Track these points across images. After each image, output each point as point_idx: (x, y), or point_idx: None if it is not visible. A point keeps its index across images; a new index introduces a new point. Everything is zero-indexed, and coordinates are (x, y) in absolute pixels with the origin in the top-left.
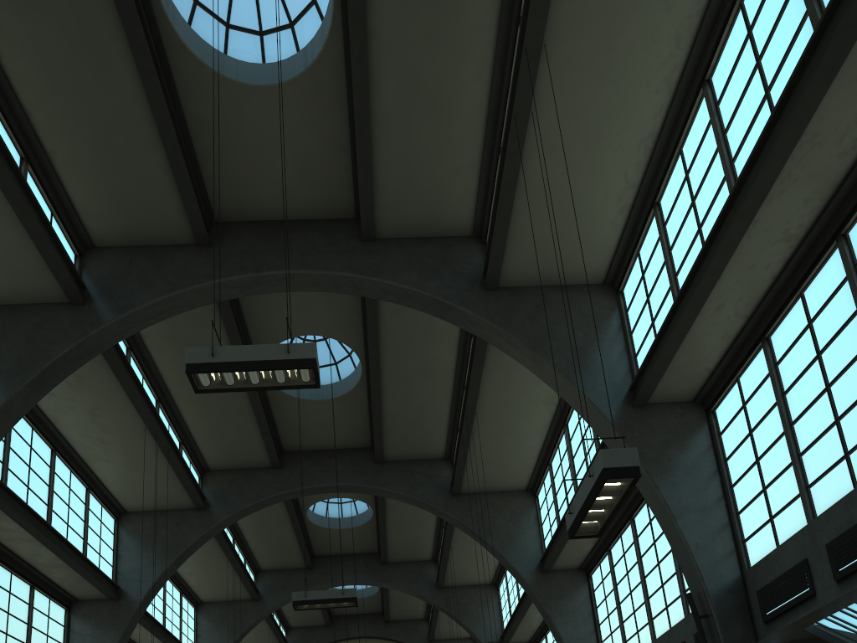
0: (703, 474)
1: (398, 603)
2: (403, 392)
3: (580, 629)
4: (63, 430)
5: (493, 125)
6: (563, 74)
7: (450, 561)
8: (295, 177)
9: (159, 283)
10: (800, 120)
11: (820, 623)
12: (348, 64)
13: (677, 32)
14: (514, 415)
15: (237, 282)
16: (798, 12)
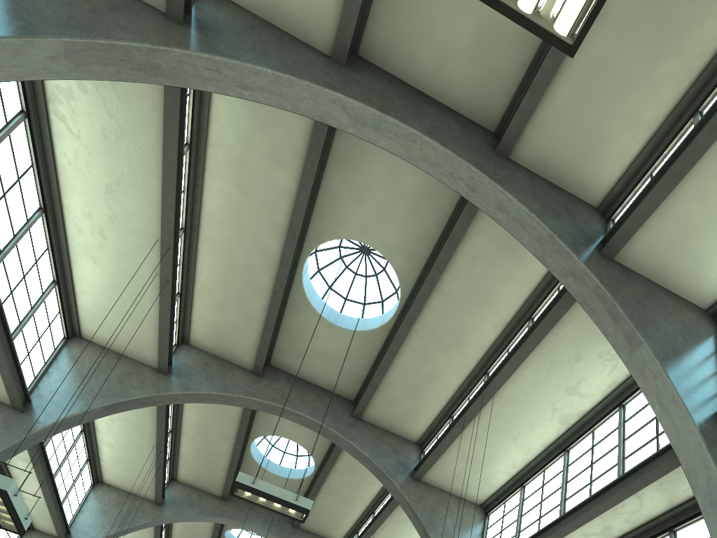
0: None
1: None
2: (424, 352)
3: None
4: (64, 194)
5: (702, 84)
6: None
7: None
8: (466, 48)
9: (274, 59)
10: None
11: None
12: None
13: None
14: (524, 418)
15: (356, 110)
16: None
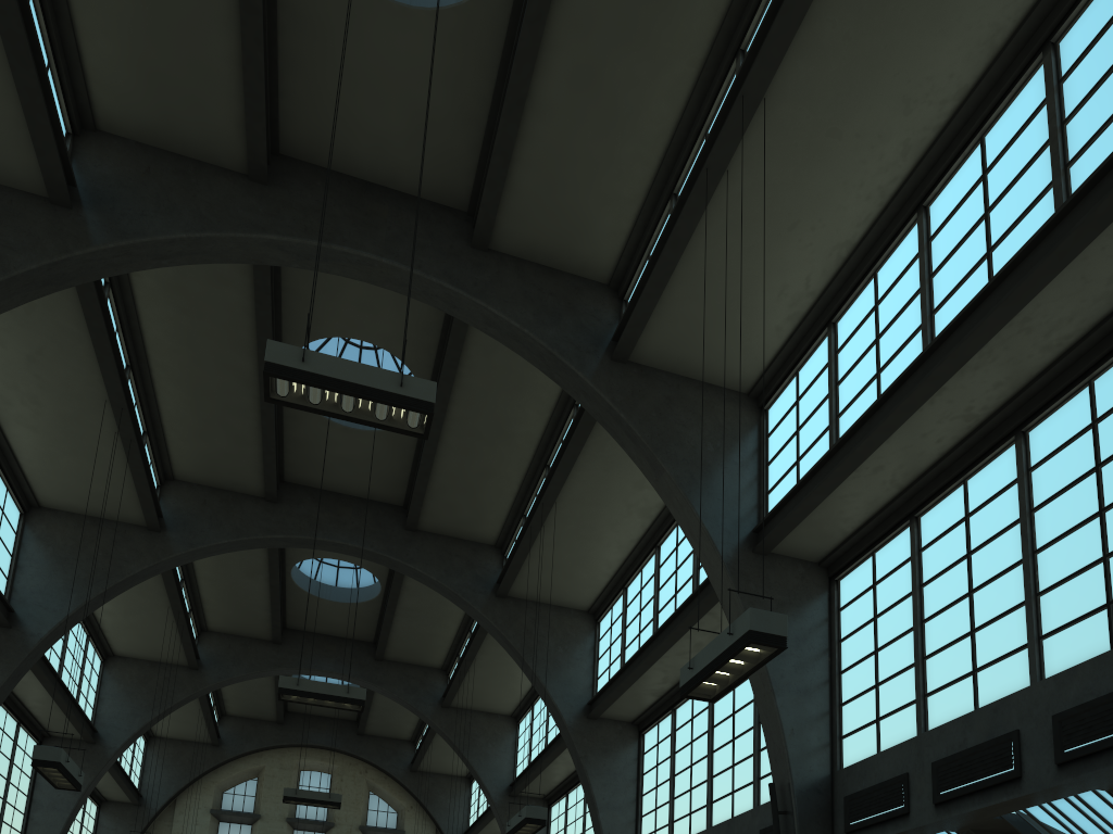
0: (813, 650)
1: (382, 713)
2: (467, 450)
3: (619, 796)
4: None
5: (671, 162)
6: (775, 139)
7: (468, 676)
8: (404, 134)
9: (186, 213)
10: (1019, 299)
11: None
12: (514, 19)
13: (908, 140)
14: (599, 518)
15: (295, 247)
16: (1042, 179)
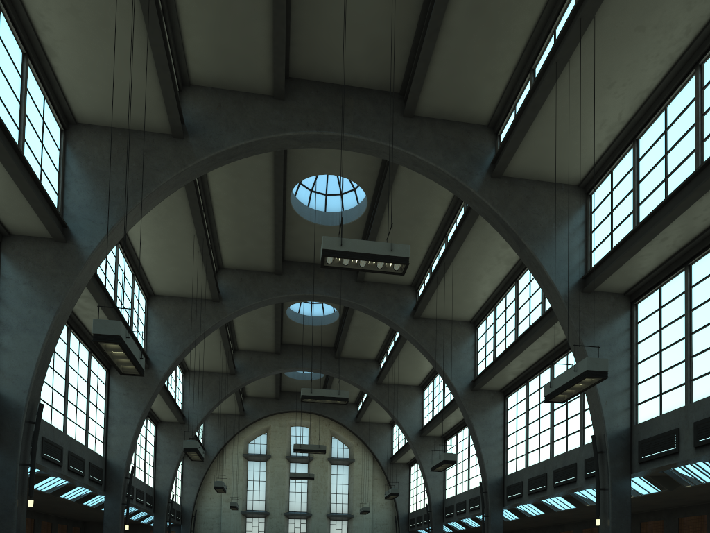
0: (619, 351)
1: (338, 388)
2: (396, 232)
3: (493, 437)
4: None
5: (530, 49)
6: (600, 38)
7: (393, 365)
8: (363, 54)
9: (242, 128)
10: None
11: (674, 469)
12: None
13: (689, 25)
14: (479, 267)
15: (302, 137)
16: None
